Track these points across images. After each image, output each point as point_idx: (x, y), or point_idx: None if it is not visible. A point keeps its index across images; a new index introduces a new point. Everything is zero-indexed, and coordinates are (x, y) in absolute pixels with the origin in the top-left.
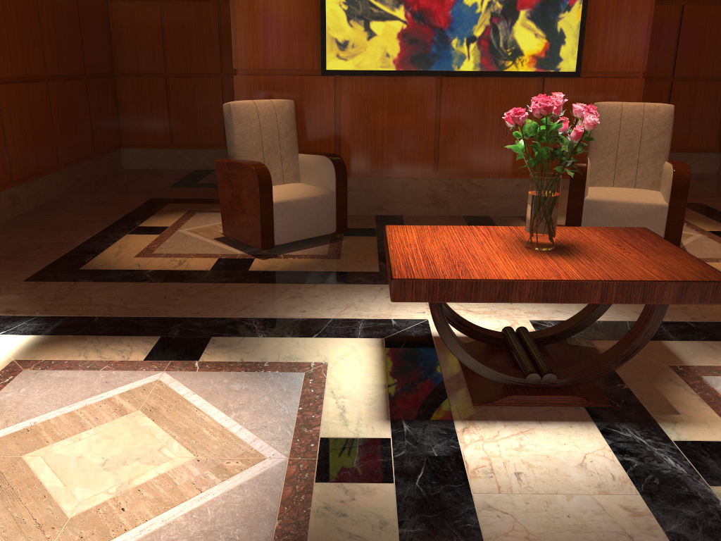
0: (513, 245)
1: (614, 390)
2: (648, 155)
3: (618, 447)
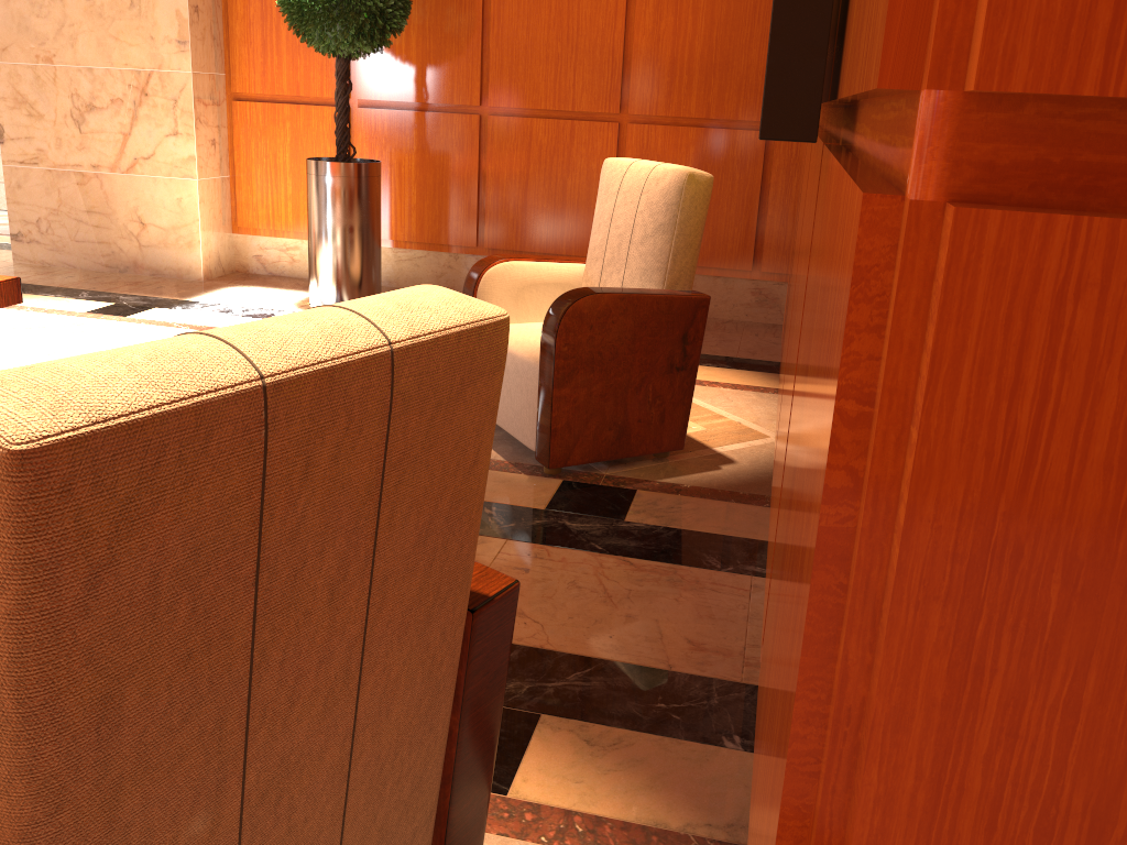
0: None
1: None
2: None
3: None
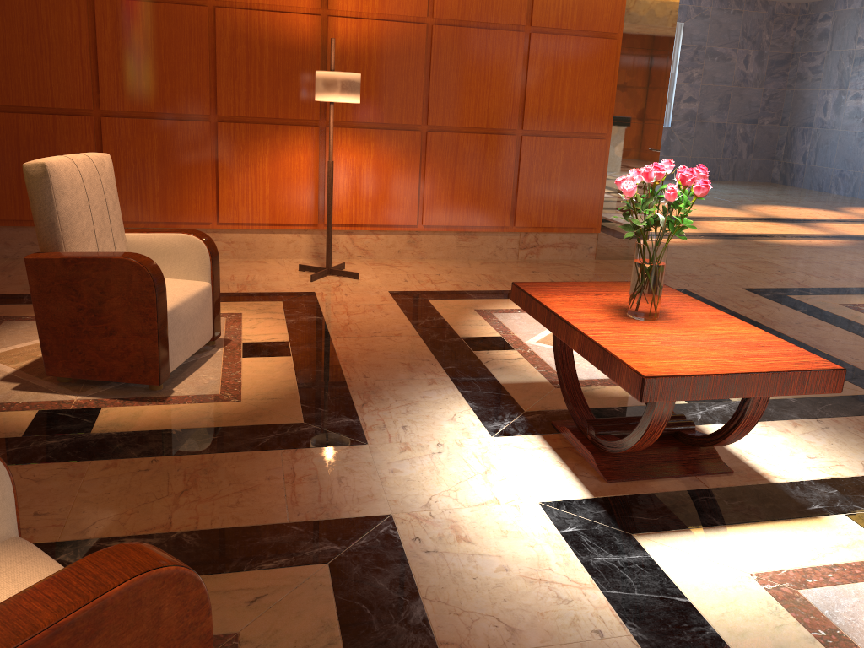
0: (651, 324)
1: (629, 412)
2: (118, 229)
3: (722, 420)
